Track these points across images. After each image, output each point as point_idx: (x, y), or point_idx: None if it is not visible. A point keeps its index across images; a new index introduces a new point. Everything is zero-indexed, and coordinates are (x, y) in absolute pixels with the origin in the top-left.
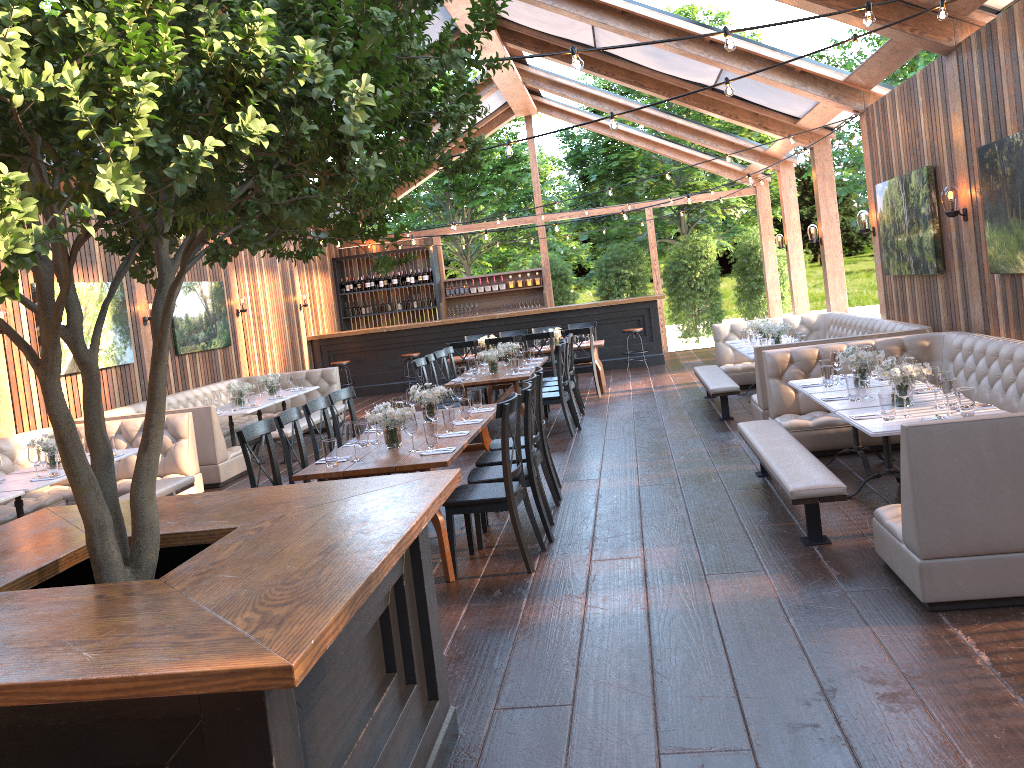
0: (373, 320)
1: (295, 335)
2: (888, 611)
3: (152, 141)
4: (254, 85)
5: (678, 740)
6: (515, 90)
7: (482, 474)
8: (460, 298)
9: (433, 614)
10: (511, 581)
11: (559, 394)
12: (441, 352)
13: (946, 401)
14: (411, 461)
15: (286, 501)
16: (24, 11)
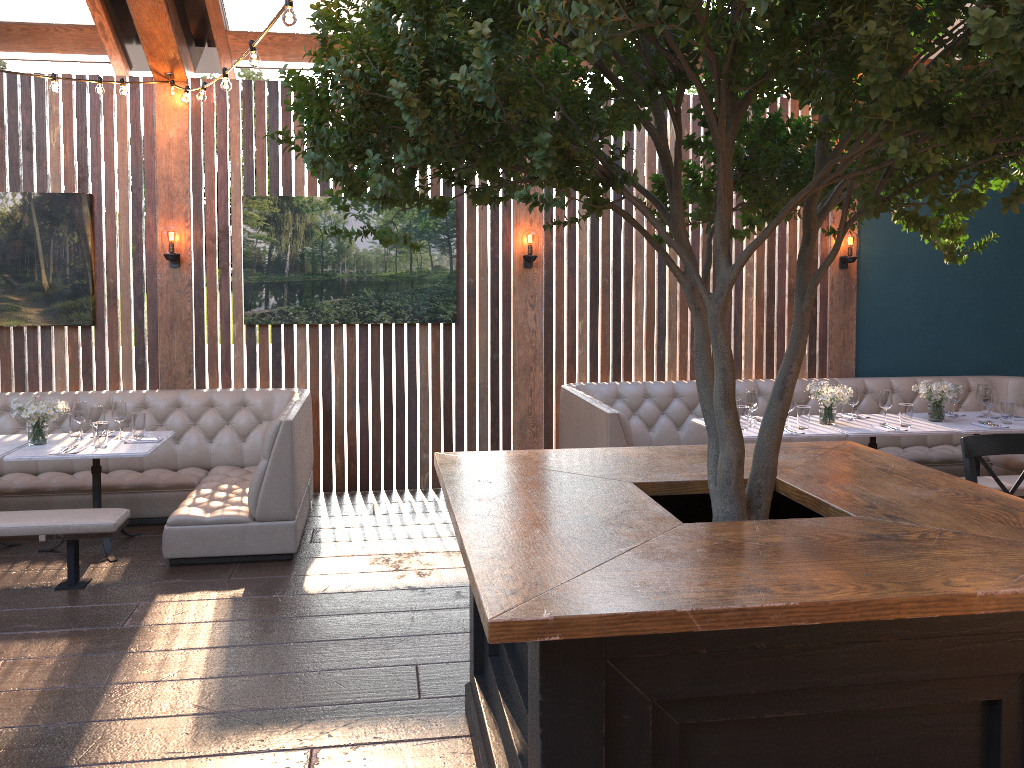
0: None
1: None
2: (282, 569)
3: None
4: None
5: None
6: None
7: None
8: None
9: None
10: None
11: None
12: None
13: (79, 433)
14: None
15: (538, 482)
16: None
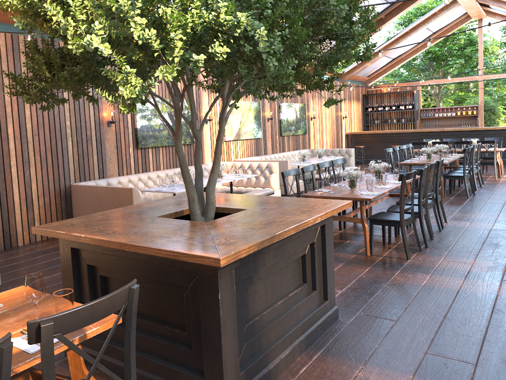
0: (380, 127)
1: (339, 131)
2: None
3: (187, 55)
4: (222, 32)
5: (439, 350)
6: (471, 5)
7: (395, 208)
8: (428, 119)
9: (330, 263)
10: (396, 261)
11: (463, 174)
12: (404, 146)
13: None
14: (354, 196)
15: (272, 202)
16: (138, 11)
